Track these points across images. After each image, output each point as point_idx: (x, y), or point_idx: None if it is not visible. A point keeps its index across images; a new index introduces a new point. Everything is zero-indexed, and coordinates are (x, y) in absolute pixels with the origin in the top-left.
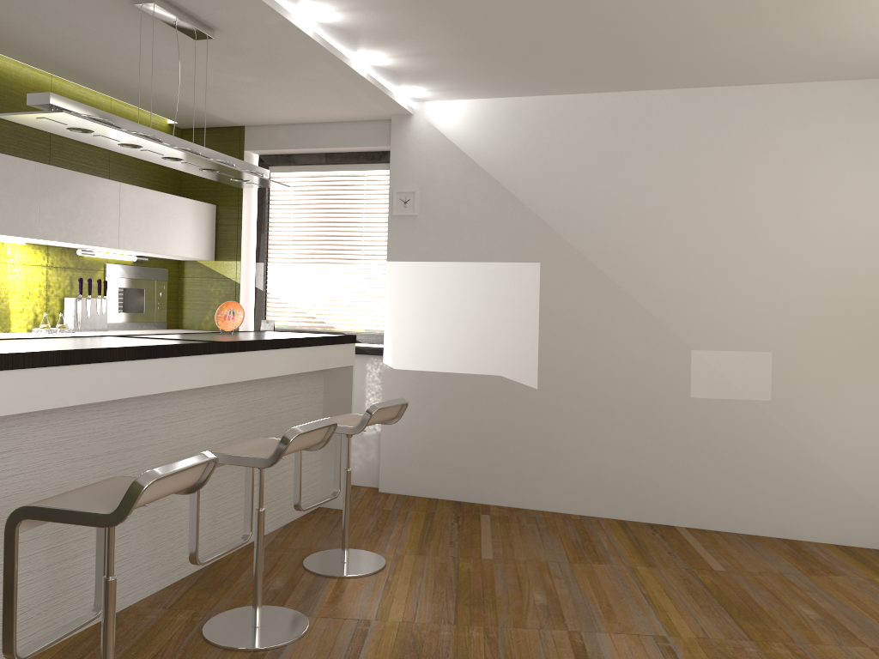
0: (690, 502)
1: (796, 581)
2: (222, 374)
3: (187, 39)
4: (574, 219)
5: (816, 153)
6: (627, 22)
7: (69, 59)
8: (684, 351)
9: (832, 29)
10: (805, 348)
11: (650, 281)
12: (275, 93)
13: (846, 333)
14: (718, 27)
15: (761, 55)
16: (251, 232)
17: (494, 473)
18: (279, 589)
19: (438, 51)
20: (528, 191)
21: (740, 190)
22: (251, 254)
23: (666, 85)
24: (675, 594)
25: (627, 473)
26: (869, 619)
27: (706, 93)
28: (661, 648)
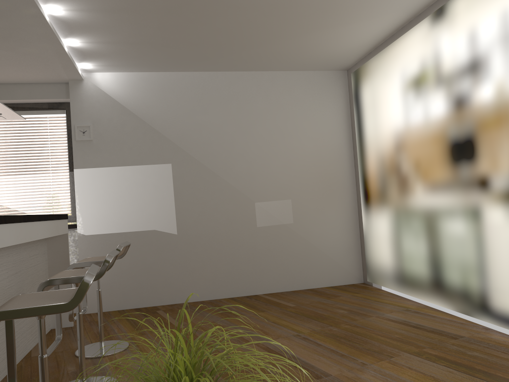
0: (263, 280)
1: (327, 302)
2: (21, 236)
3: None
4: (188, 138)
5: (299, 104)
6: (228, 33)
7: None
8: (251, 203)
9: (312, 45)
10: (305, 196)
11: (231, 169)
12: None
13: (320, 186)
14: (267, 39)
15: (279, 56)
16: None
17: (157, 287)
18: (75, 371)
19: (118, 41)
20: (160, 124)
21: (268, 121)
22: None
23: (229, 69)
24: (285, 318)
25: (230, 272)
26: (365, 308)
27: (247, 74)
28: (300, 338)
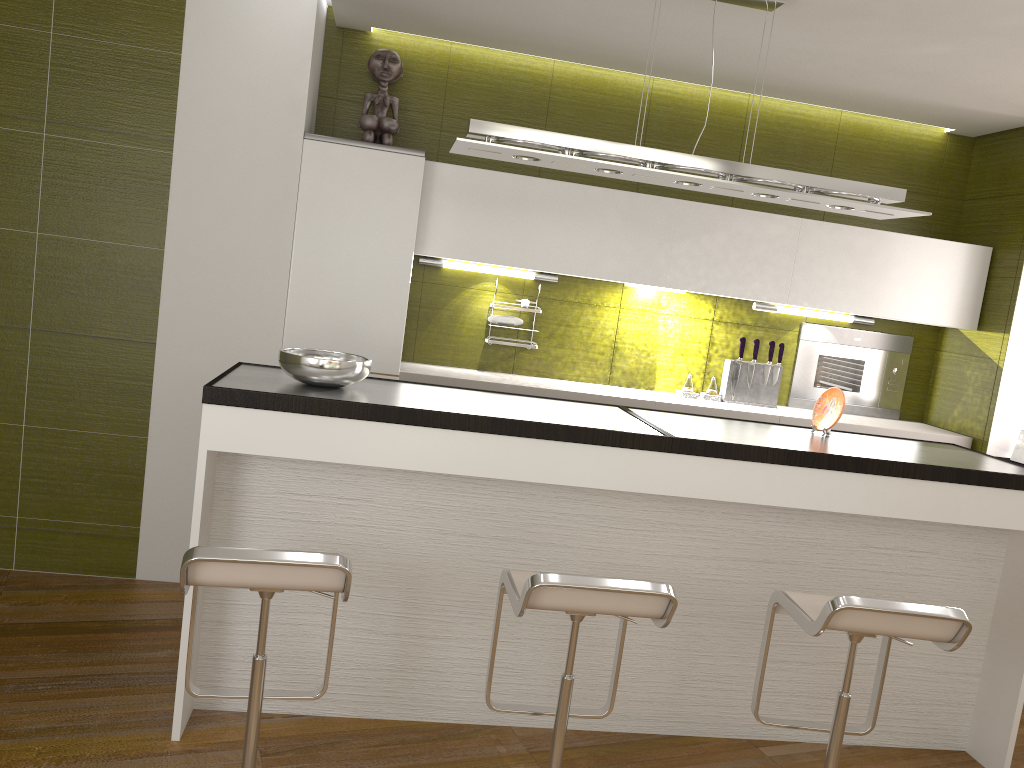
0: None
1: None
2: (661, 481)
3: (779, 12)
4: None
5: None
6: None
7: (725, 71)
8: None
9: None
10: None
11: None
12: (1009, 60)
13: None
14: None
15: None
16: None
17: None
18: None
19: None
20: None
21: None
22: None
23: None
24: None
25: None
26: None
27: None
28: None
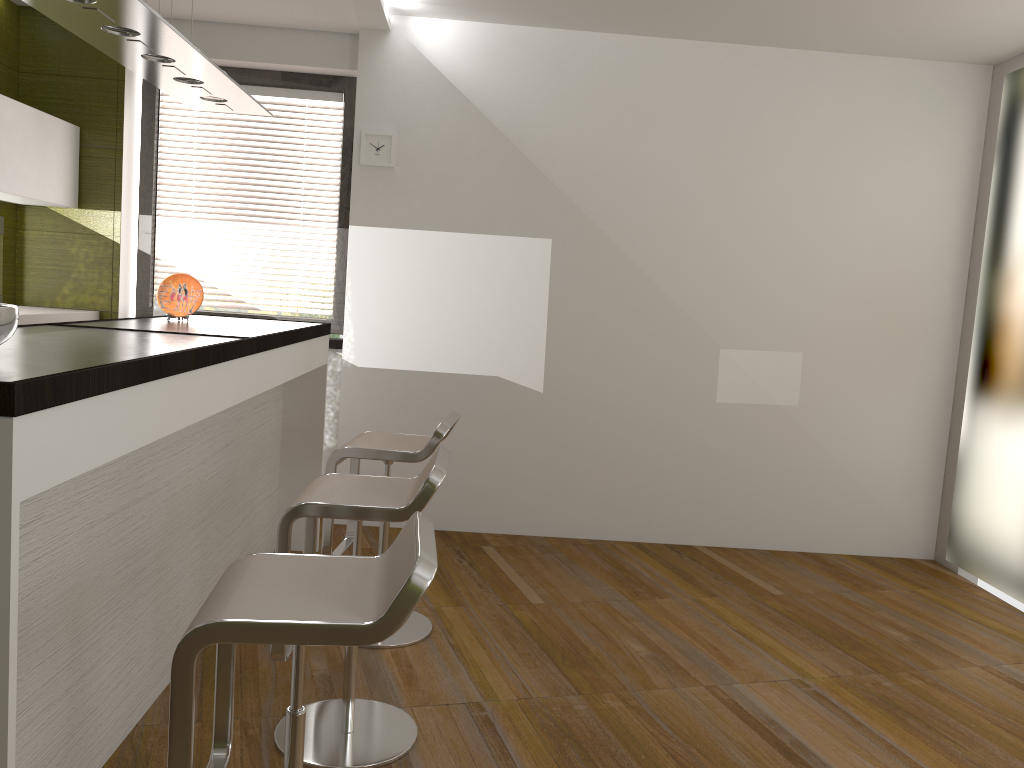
0: (710, 518)
1: (855, 599)
2: (250, 384)
3: None
4: (595, 188)
5: (860, 135)
6: None
7: None
8: (712, 350)
9: None
10: (836, 349)
11: (679, 269)
12: None
13: (876, 334)
14: None
15: (842, 17)
16: (132, 171)
17: (487, 494)
18: (327, 674)
19: None
20: (540, 149)
21: (781, 169)
22: (132, 202)
23: (713, 37)
24: (764, 627)
25: (643, 489)
26: (951, 636)
27: (751, 53)
28: (809, 694)
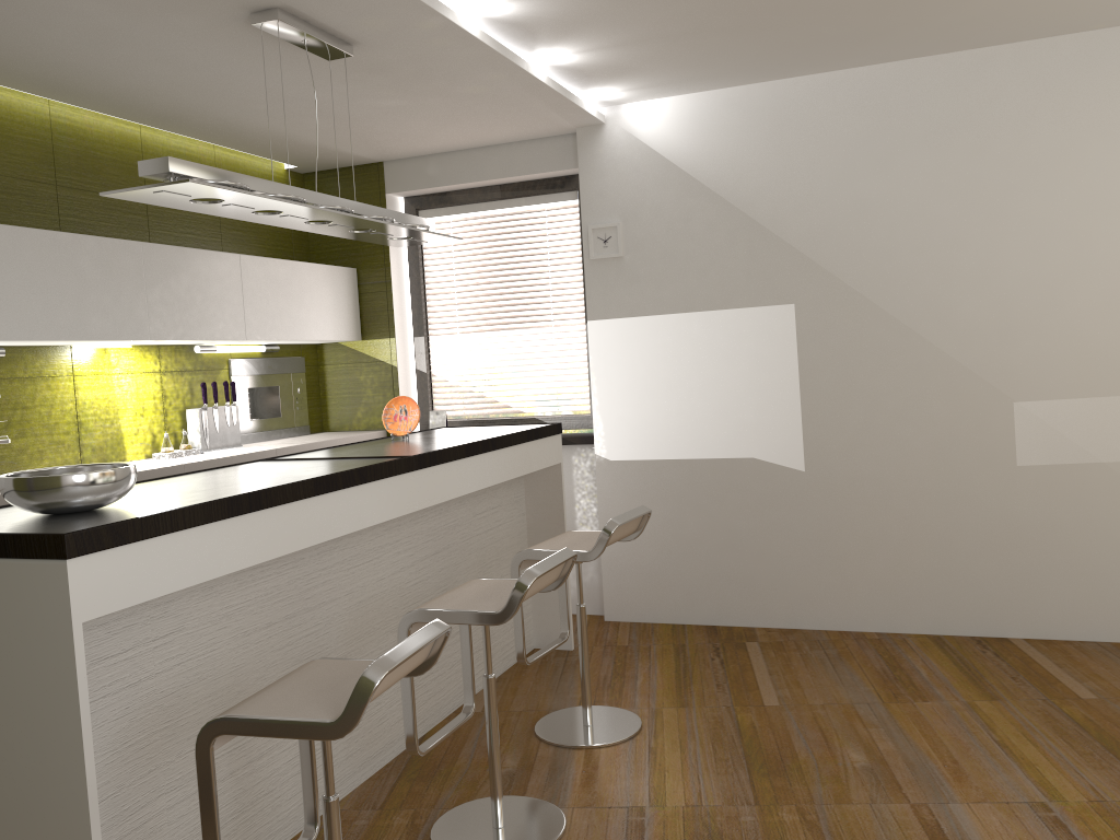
0: (1027, 605)
1: None
2: (413, 499)
3: (316, 60)
4: (836, 241)
5: None
6: None
7: (164, 103)
8: (1003, 404)
9: None
10: None
11: (948, 315)
12: (426, 116)
13: None
14: None
15: None
16: (403, 299)
17: (756, 585)
18: (513, 771)
19: (643, 37)
20: (769, 210)
21: (1065, 179)
22: (407, 327)
23: (951, 47)
24: (1039, 738)
25: (936, 572)
26: None
27: (1006, 52)
28: (1044, 820)
